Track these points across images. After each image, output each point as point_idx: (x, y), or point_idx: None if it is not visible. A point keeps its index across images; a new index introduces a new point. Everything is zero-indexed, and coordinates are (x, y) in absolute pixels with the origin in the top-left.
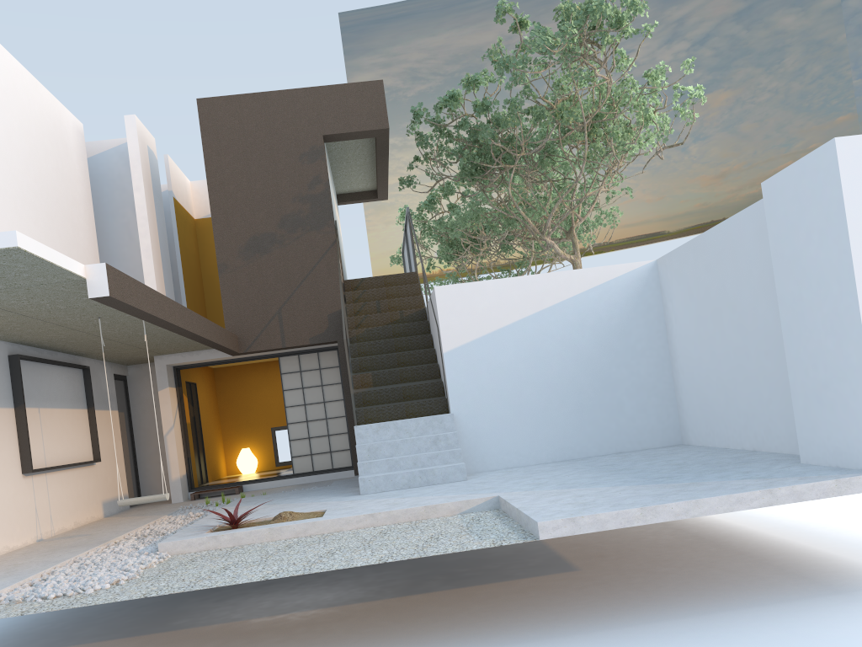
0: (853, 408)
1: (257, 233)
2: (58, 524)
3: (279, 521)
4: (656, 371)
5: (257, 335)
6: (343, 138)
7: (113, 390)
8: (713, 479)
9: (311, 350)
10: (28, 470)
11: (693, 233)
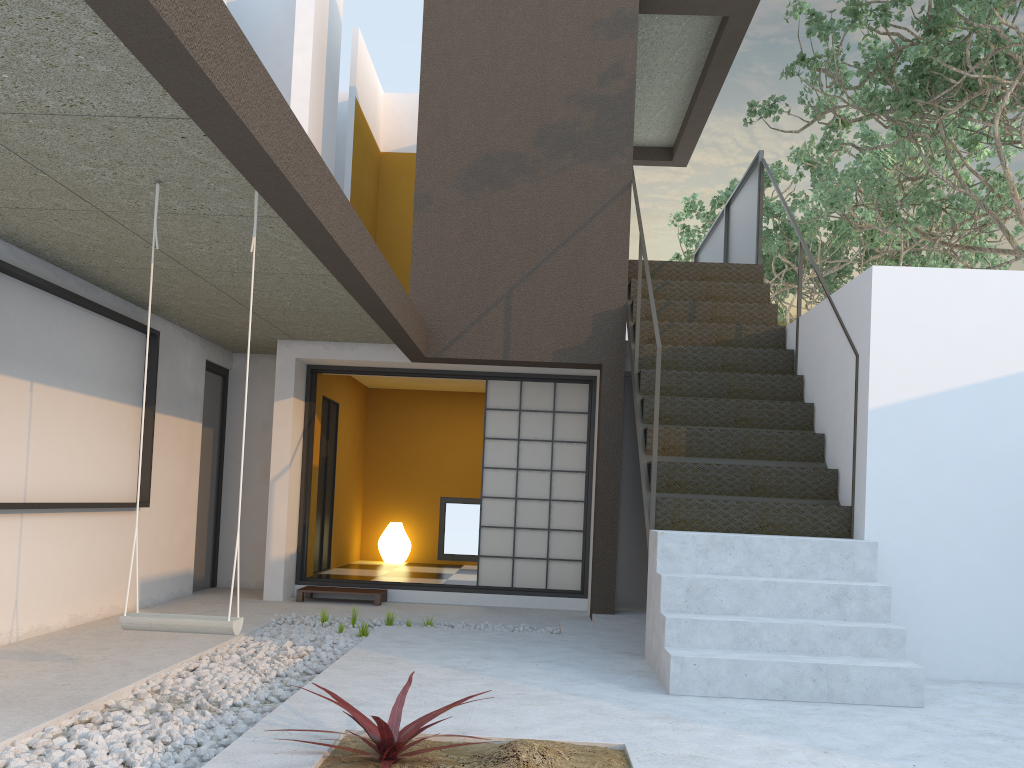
0: None
1: (493, 150)
2: (31, 618)
3: None
4: None
5: (461, 331)
6: (672, 8)
7: (199, 387)
8: None
9: (544, 377)
10: None
11: None
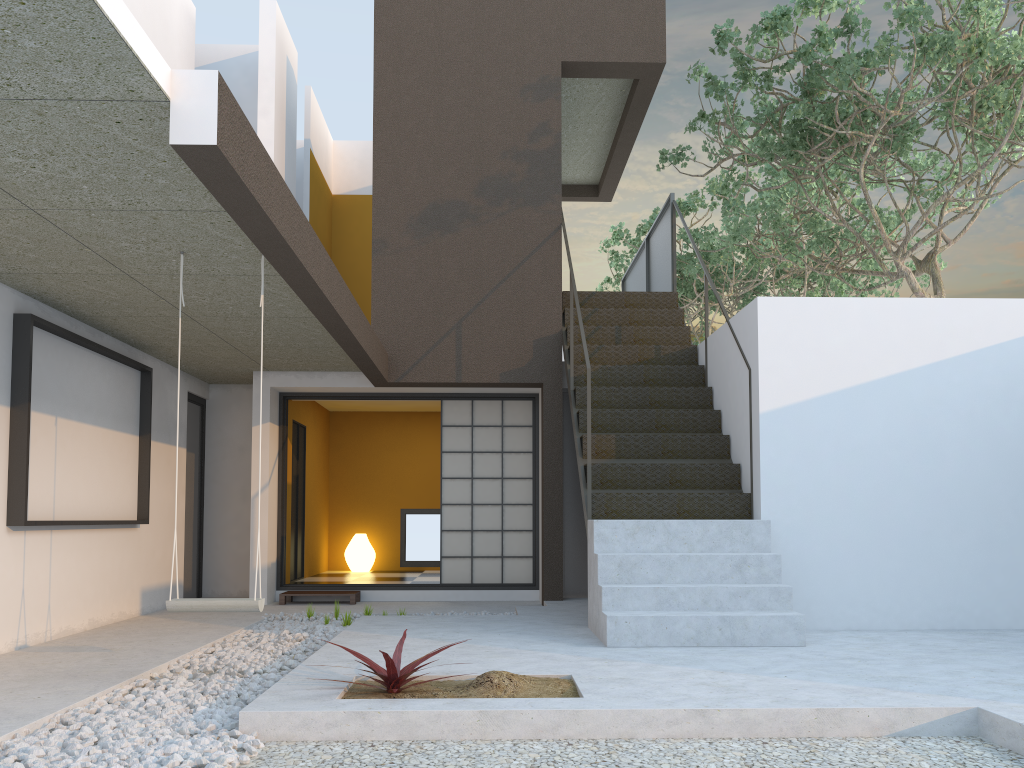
0: None
1: (439, 200)
2: (60, 621)
3: (489, 691)
4: None
5: (418, 358)
6: (590, 73)
7: (183, 416)
8: None
9: (493, 396)
10: (17, 521)
11: None
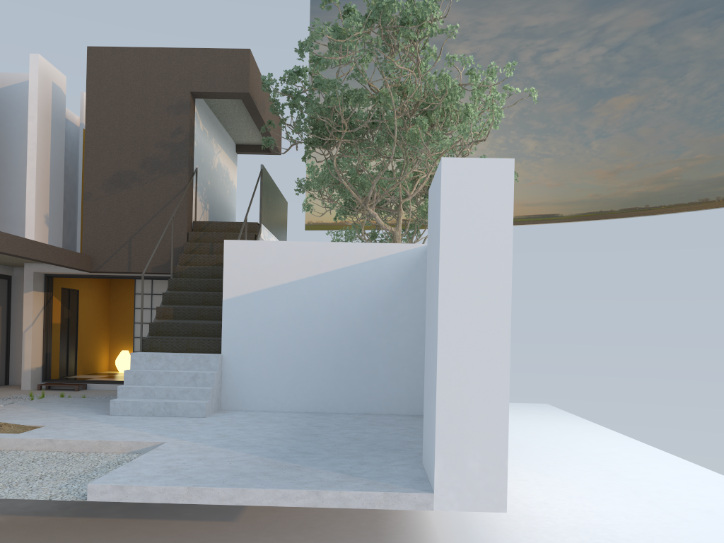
0: (432, 424)
1: (121, 170)
2: None
3: None
4: (413, 346)
5: (108, 258)
6: (211, 96)
7: None
8: (321, 466)
9: (162, 277)
10: None
11: (582, 220)
